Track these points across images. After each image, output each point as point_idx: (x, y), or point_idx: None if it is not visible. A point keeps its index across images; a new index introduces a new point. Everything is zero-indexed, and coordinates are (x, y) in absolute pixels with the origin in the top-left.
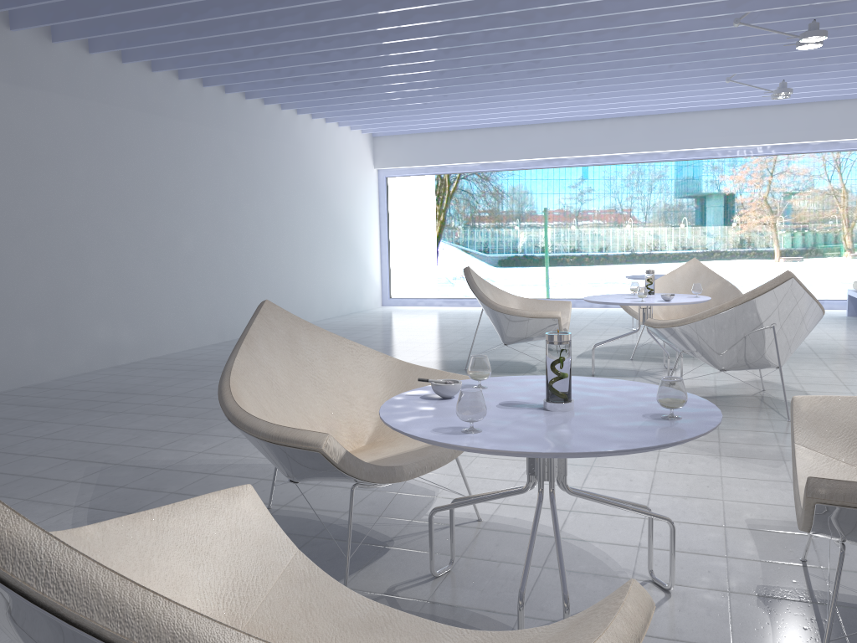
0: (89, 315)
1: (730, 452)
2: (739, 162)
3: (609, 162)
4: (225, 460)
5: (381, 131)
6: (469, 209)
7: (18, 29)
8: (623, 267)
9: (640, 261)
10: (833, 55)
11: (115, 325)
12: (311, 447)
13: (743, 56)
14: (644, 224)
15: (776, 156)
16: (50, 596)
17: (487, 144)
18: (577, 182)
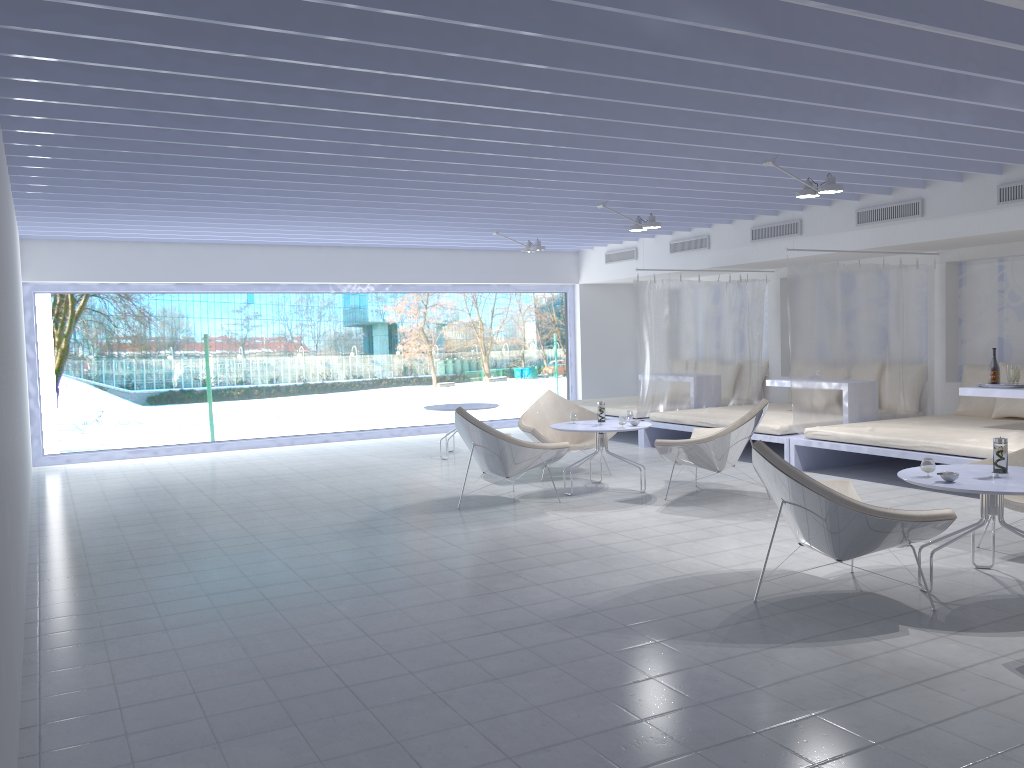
0: (21, 507)
1: None
2: (399, 294)
3: (324, 290)
4: (608, 595)
5: (51, 234)
6: (103, 334)
7: (10, 98)
8: (297, 398)
9: (314, 391)
10: (585, 227)
11: (23, 519)
12: (951, 517)
13: (543, 220)
14: (315, 353)
15: None
16: None
17: (189, 261)
18: (242, 306)
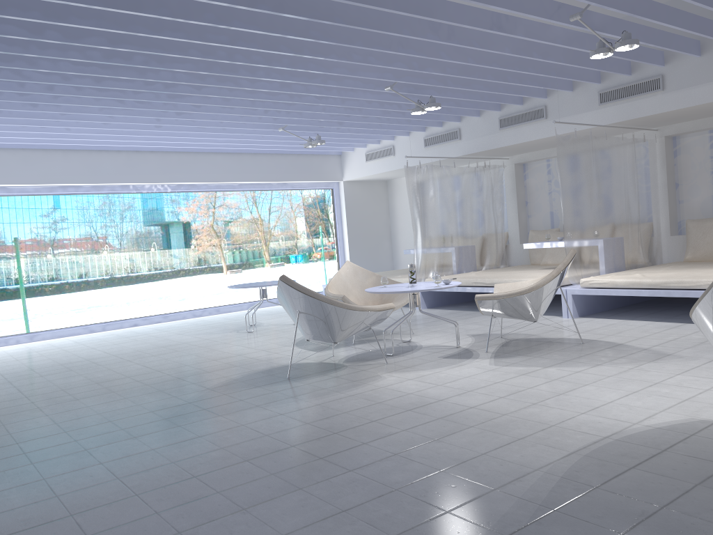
0: None
1: (645, 359)
2: (191, 197)
3: (125, 190)
4: (545, 479)
5: None
6: None
7: None
8: (105, 290)
9: (120, 284)
10: (359, 121)
11: None
12: None
13: (327, 113)
14: (119, 250)
15: (216, 193)
16: None
17: None
18: (49, 211)
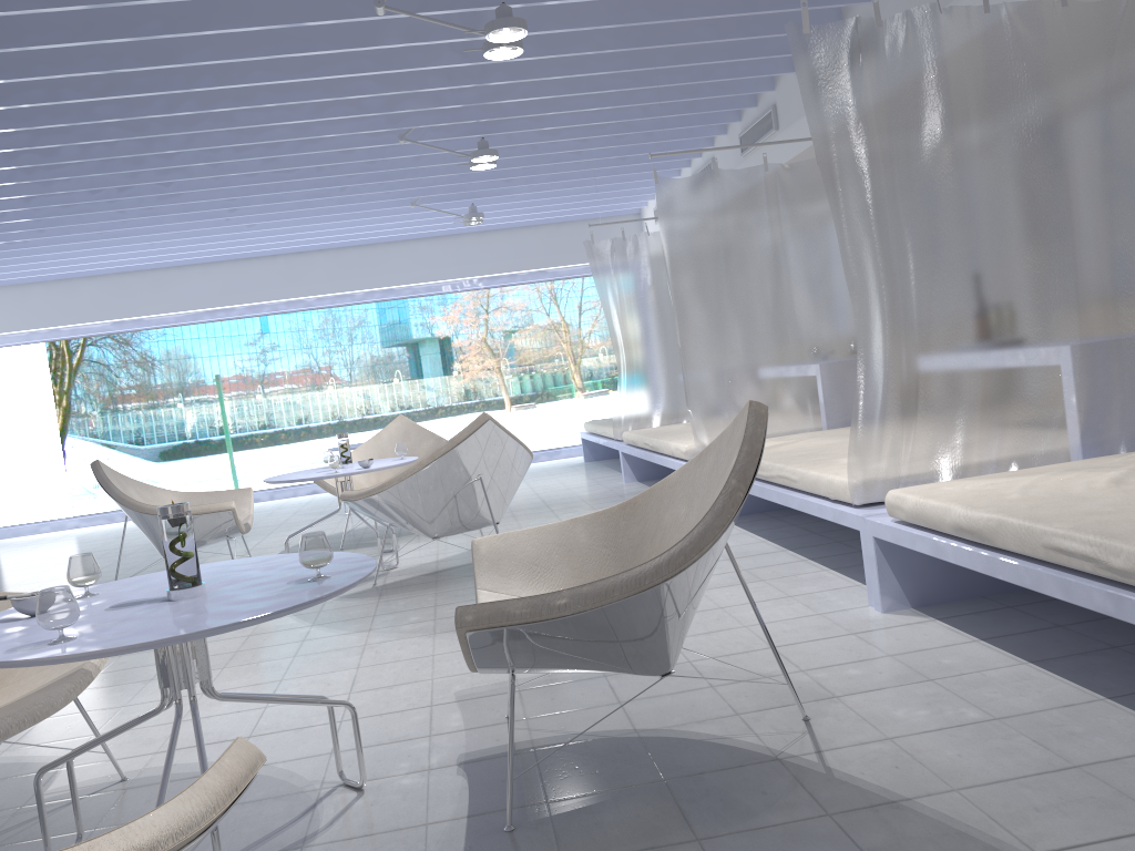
0: None
1: (446, 627)
2: (450, 300)
3: (292, 308)
4: None
5: None
6: (105, 387)
7: None
8: (332, 440)
9: (352, 430)
10: (518, 176)
11: None
12: None
13: (422, 177)
14: (350, 384)
15: (488, 290)
16: None
17: (119, 295)
18: (255, 337)
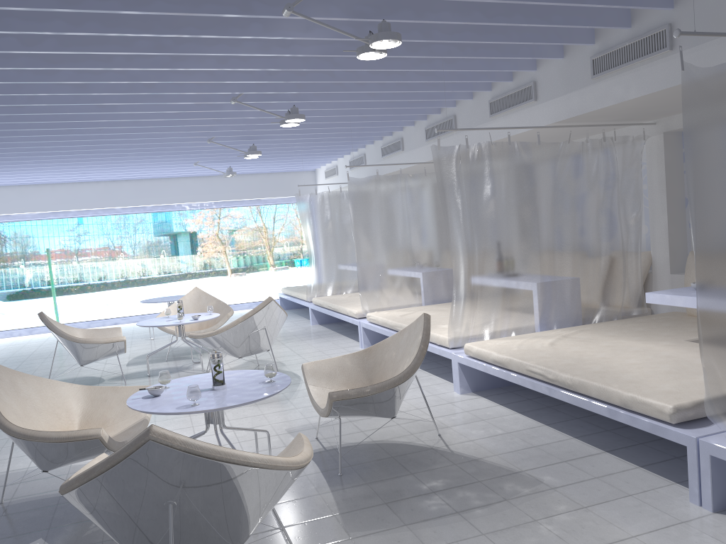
0: None
1: (260, 402)
2: (197, 210)
3: (106, 213)
4: None
5: None
6: None
7: None
8: (121, 291)
9: (133, 285)
10: None
11: None
12: (94, 437)
13: (208, 153)
14: (133, 257)
15: None
16: (200, 451)
17: None
18: (74, 226)
